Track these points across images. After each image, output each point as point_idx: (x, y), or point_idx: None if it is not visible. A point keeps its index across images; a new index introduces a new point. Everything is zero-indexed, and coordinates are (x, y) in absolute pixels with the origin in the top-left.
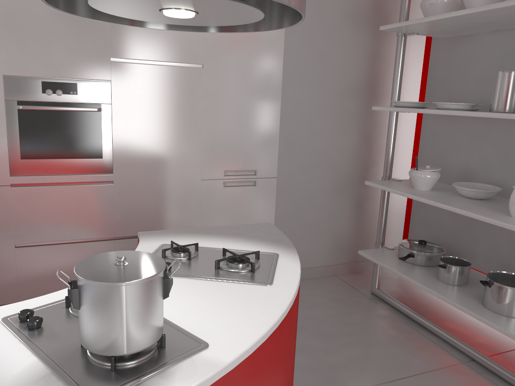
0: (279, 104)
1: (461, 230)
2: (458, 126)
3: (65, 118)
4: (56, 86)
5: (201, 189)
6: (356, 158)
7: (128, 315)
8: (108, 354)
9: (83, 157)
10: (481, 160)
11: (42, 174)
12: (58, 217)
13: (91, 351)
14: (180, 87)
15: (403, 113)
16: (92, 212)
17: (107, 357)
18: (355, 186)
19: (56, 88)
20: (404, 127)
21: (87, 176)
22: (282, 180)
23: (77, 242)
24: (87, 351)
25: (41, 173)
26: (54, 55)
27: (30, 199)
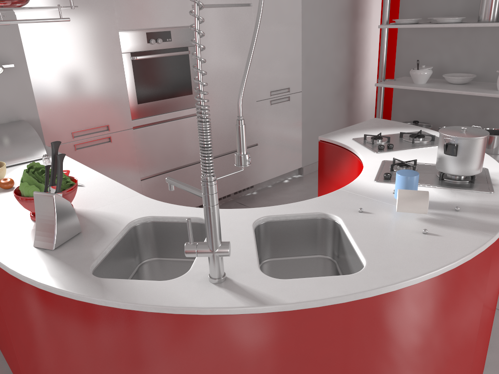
0: (300, 31)
1: (438, 109)
2: (431, 34)
3: (165, 63)
4: (156, 35)
5: (257, 109)
6: (346, 68)
7: (483, 152)
8: (474, 174)
9: (180, 95)
10: (451, 57)
11: (153, 114)
12: (167, 149)
13: (465, 175)
14: (239, 25)
15: (372, 28)
16: (189, 141)
17: (463, 179)
18: (347, 90)
19: (157, 37)
20: (373, 39)
21: (184, 111)
22: (305, 93)
23: (180, 168)
24: (448, 180)
25: (152, 114)
26: (152, 7)
27: (147, 138)
